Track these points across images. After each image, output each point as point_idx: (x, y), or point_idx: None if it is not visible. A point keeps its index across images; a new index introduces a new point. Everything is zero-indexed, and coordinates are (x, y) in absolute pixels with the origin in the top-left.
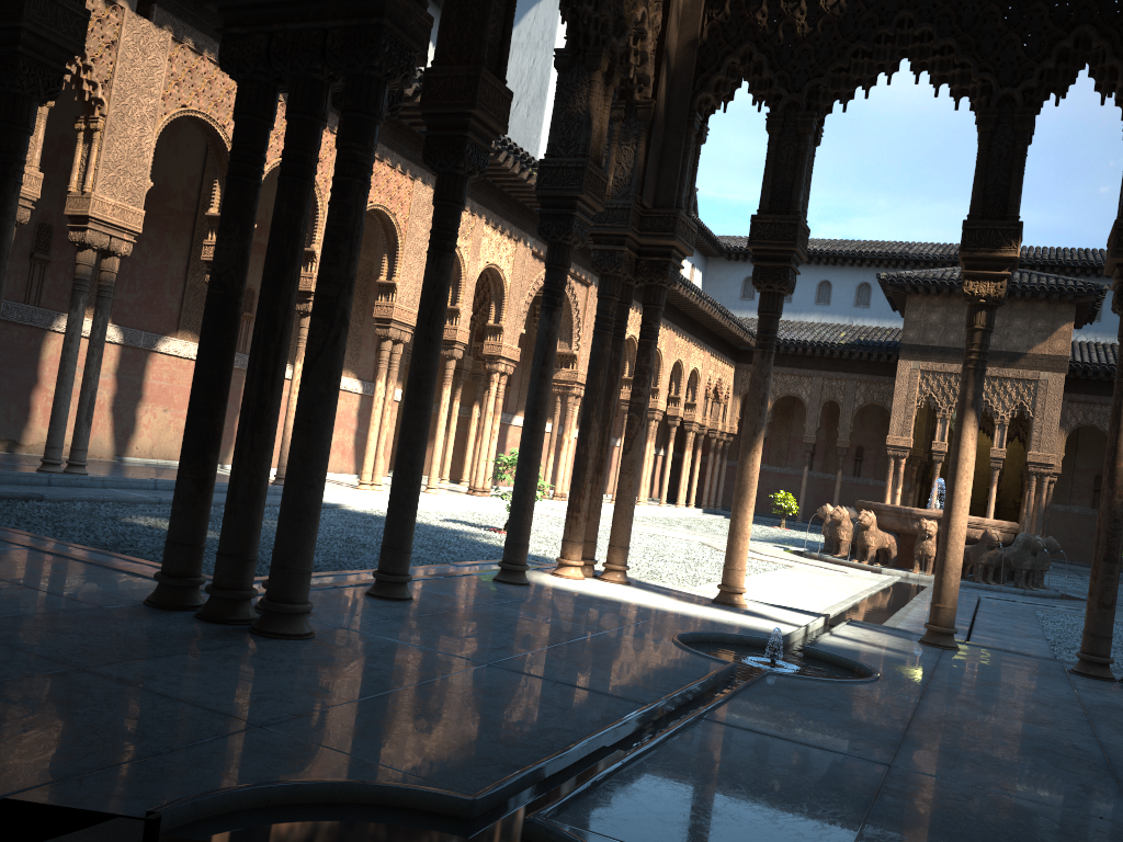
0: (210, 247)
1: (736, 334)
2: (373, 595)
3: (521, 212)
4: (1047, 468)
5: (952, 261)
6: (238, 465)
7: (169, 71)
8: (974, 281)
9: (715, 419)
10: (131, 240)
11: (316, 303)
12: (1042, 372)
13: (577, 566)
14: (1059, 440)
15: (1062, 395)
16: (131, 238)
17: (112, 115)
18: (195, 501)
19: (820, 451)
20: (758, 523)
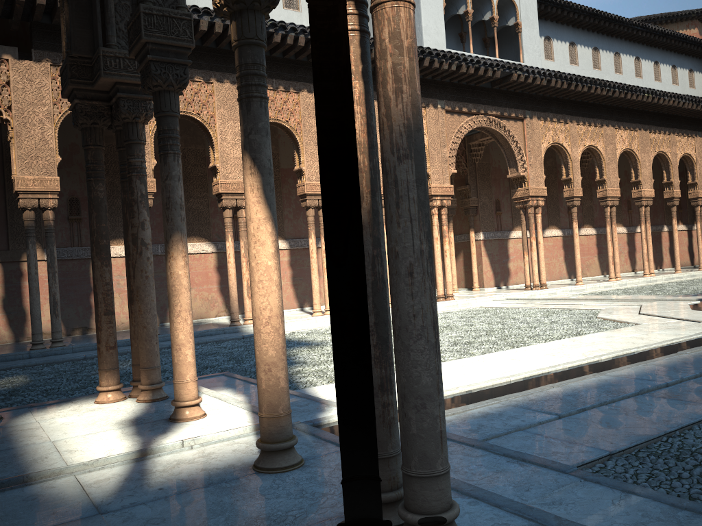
0: None
1: None
2: None
3: (423, 84)
4: None
5: None
6: None
7: (55, 86)
8: None
9: None
10: (54, 197)
11: None
12: None
13: (108, 391)
14: None
15: None
16: (55, 196)
17: (16, 126)
18: None
19: None
20: None
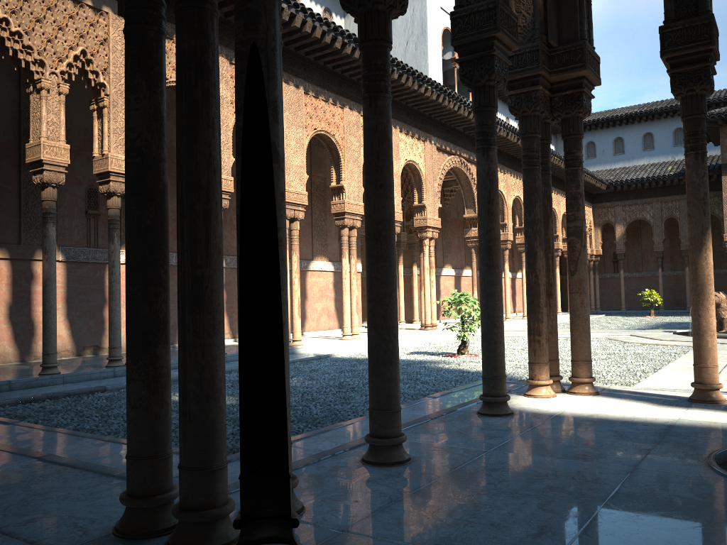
0: None
1: (590, 183)
2: (369, 463)
3: (423, 119)
4: None
5: None
6: (184, 357)
7: None
8: None
9: None
10: None
11: (237, 140)
12: None
13: (547, 385)
14: None
15: None
16: None
17: (113, 94)
18: (149, 405)
19: (667, 255)
20: (631, 315)
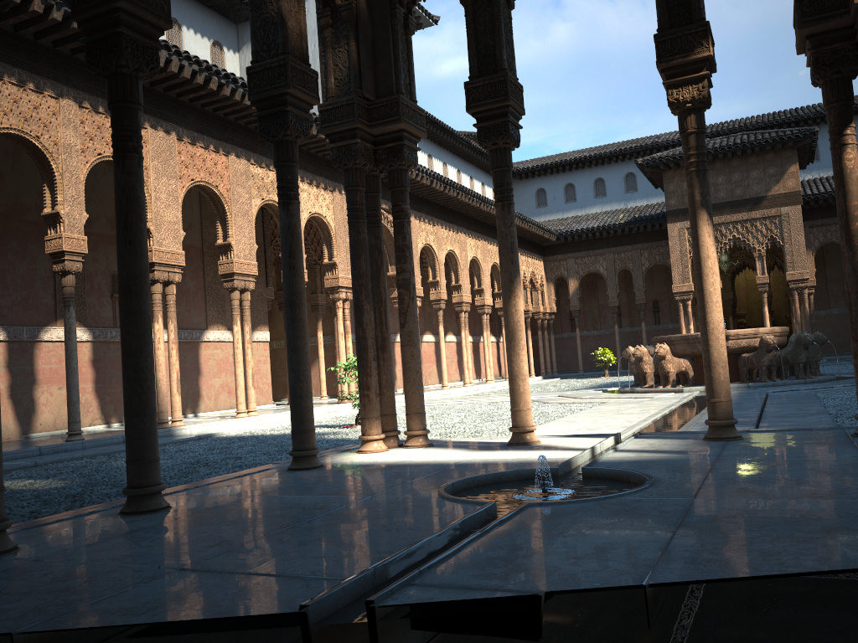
0: (50, 241)
1: (537, 234)
2: (124, 513)
3: (331, 167)
4: (804, 282)
5: None
6: None
7: None
8: (677, 88)
9: (536, 304)
10: None
11: None
12: (782, 207)
13: (378, 439)
14: (809, 259)
15: (802, 222)
16: None
17: None
18: None
19: (625, 310)
20: (588, 377)
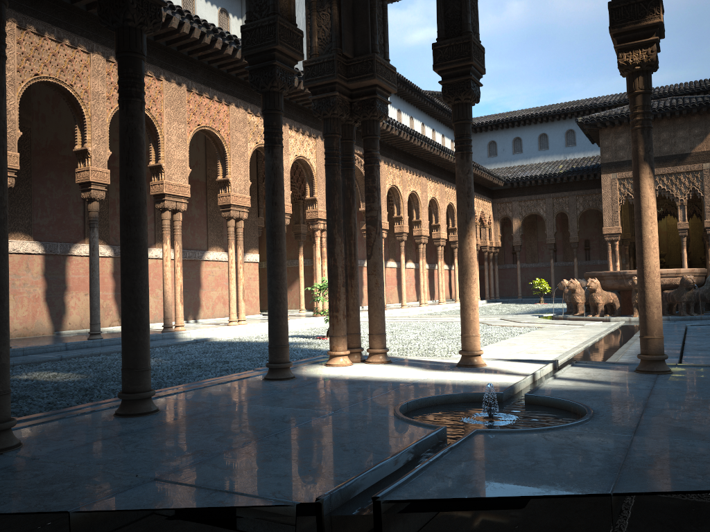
0: (80, 173)
1: (487, 179)
2: (118, 414)
3: (315, 117)
4: None
5: (627, 103)
6: None
7: (19, 51)
8: (627, 52)
9: (484, 239)
10: (12, 175)
11: None
12: (704, 163)
13: (344, 355)
14: None
15: None
16: (12, 174)
17: None
18: None
19: (560, 247)
20: (525, 303)
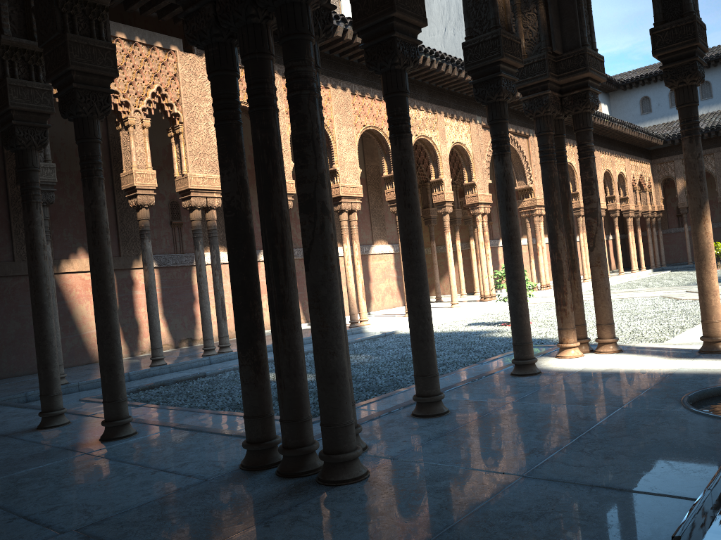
0: None
1: (645, 140)
2: (417, 416)
3: (467, 101)
4: None
5: None
6: (276, 347)
7: None
8: None
9: (645, 204)
10: (219, 196)
11: (299, 202)
12: None
13: (575, 347)
14: None
15: None
16: (218, 195)
17: (186, 121)
18: (256, 381)
19: None
20: None
